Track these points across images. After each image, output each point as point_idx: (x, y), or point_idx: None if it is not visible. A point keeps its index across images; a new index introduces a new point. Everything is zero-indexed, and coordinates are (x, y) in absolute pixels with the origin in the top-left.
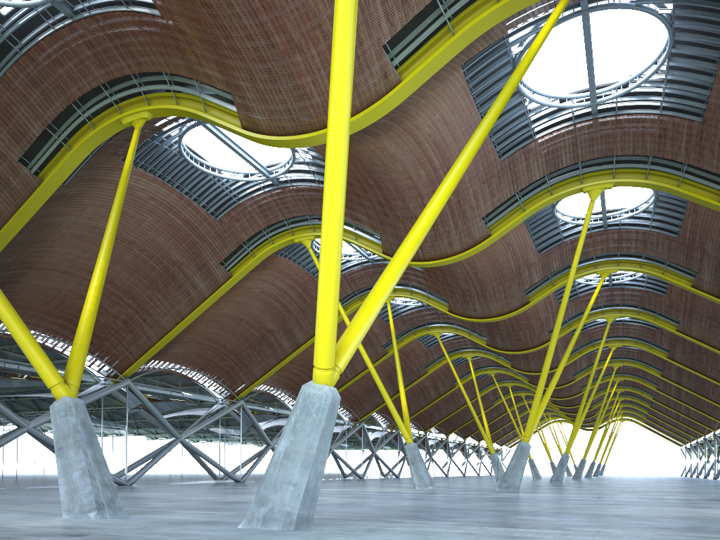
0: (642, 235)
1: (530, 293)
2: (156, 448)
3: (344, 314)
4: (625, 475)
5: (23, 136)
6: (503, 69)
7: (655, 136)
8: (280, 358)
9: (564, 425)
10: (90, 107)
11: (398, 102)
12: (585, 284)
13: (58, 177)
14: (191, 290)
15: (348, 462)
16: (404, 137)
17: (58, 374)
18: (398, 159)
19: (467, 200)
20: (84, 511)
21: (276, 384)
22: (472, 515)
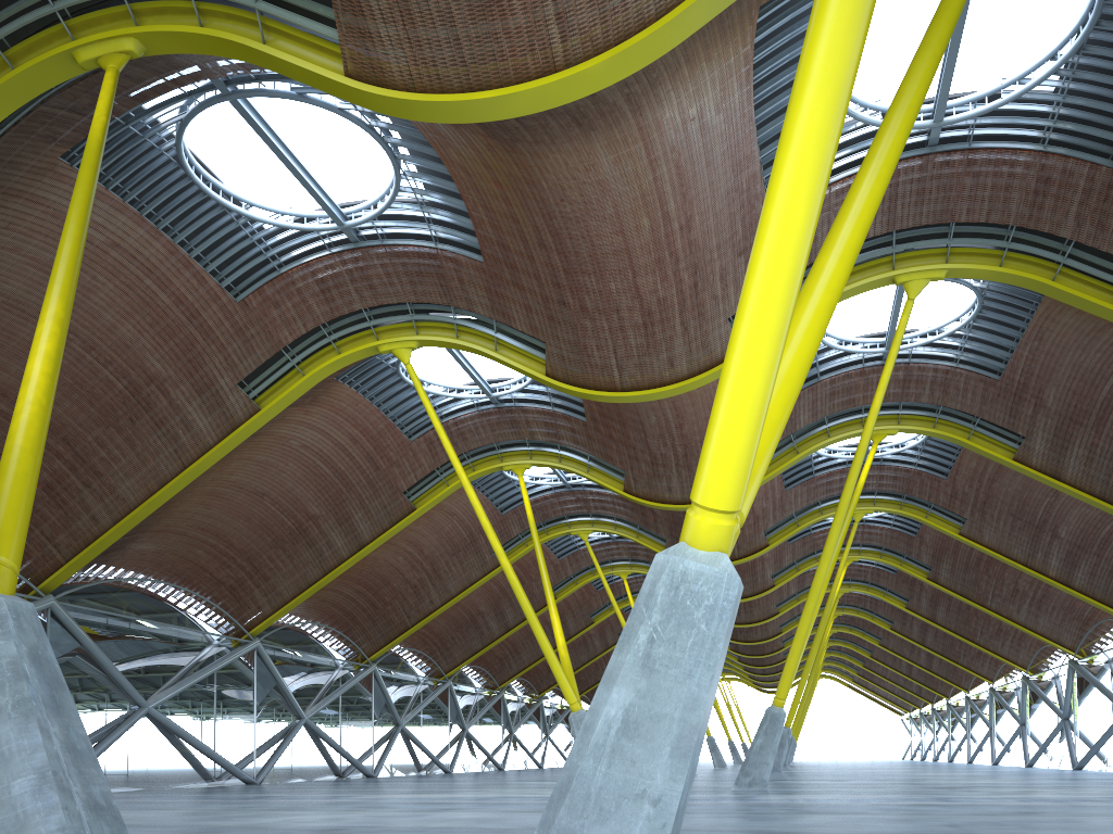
0: (943, 374)
1: None
2: (102, 725)
3: (469, 484)
4: (824, 760)
5: None
6: None
7: (1029, 190)
8: (327, 567)
9: (735, 684)
10: (4, 24)
11: (675, 41)
12: (826, 457)
13: None
14: (181, 432)
15: (427, 746)
16: (633, 144)
17: None
18: (610, 191)
19: (710, 284)
20: None
21: (313, 613)
22: None
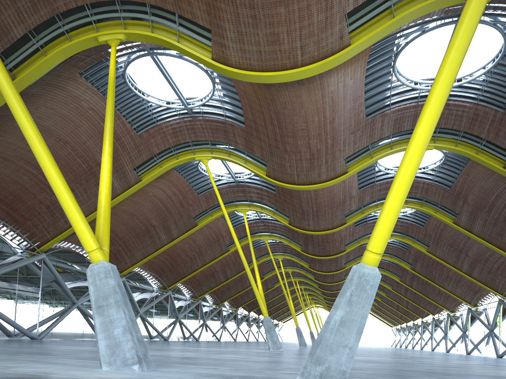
0: (427, 185)
1: (347, 217)
2: (60, 310)
3: (228, 218)
4: None
5: (6, 35)
6: (390, 53)
7: (469, 118)
8: (157, 248)
9: (320, 309)
10: (68, 22)
11: (344, 59)
12: (373, 215)
13: (30, 76)
14: None
15: (189, 328)
16: (317, 90)
17: (96, 240)
18: (304, 106)
19: (338, 145)
20: (127, 364)
21: (146, 267)
22: (407, 374)
